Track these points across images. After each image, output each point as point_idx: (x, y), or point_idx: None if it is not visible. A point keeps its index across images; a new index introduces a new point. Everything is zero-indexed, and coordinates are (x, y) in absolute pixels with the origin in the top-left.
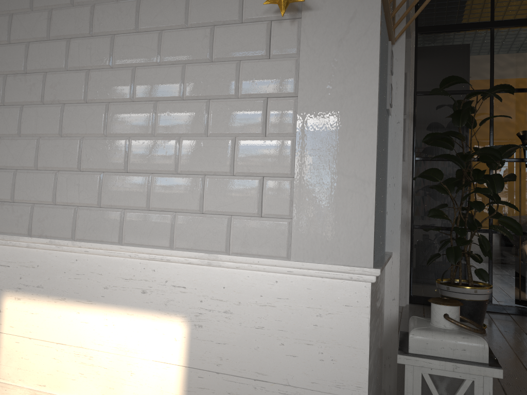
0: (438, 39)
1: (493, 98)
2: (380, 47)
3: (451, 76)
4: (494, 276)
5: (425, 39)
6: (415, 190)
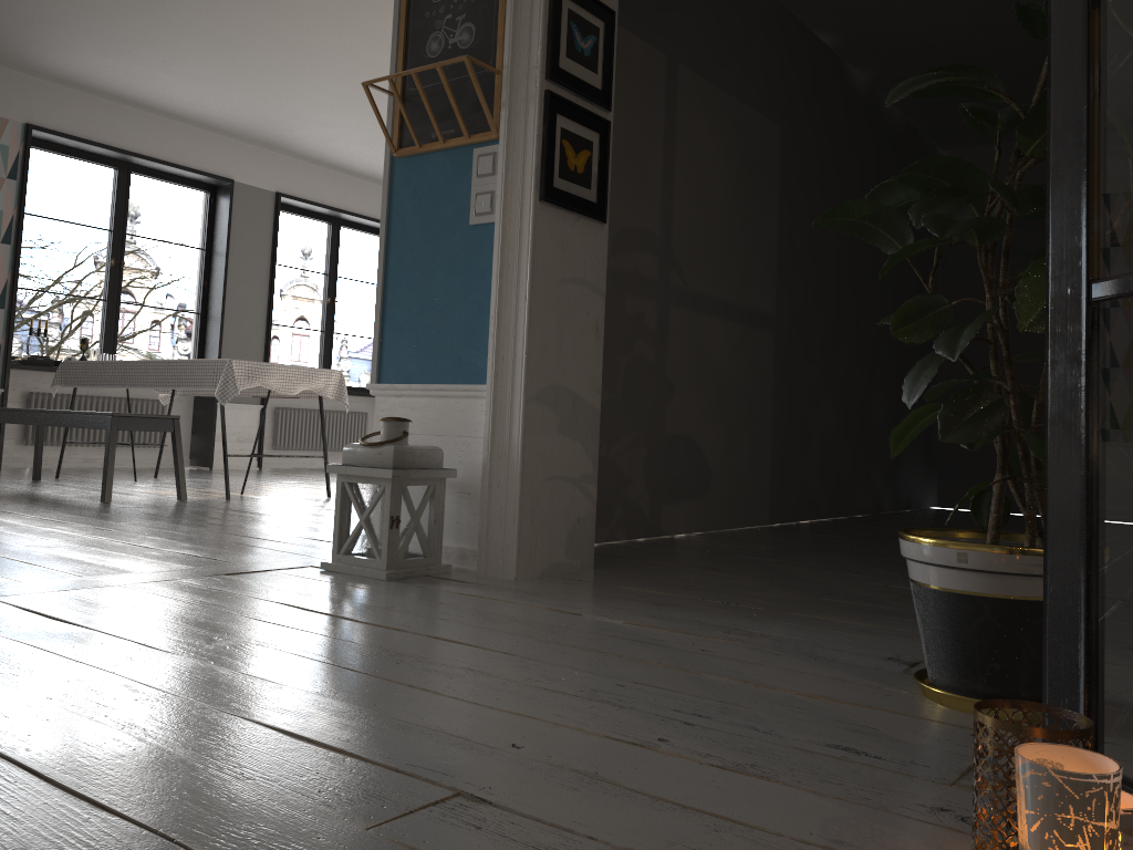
0: None
1: None
2: (383, 212)
3: None
4: None
5: None
6: None
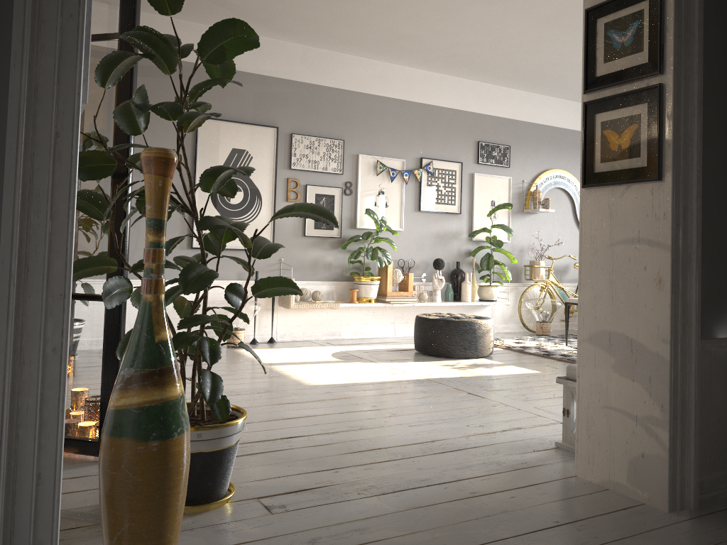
0: None
1: None
2: None
3: None
4: None
5: None
6: None
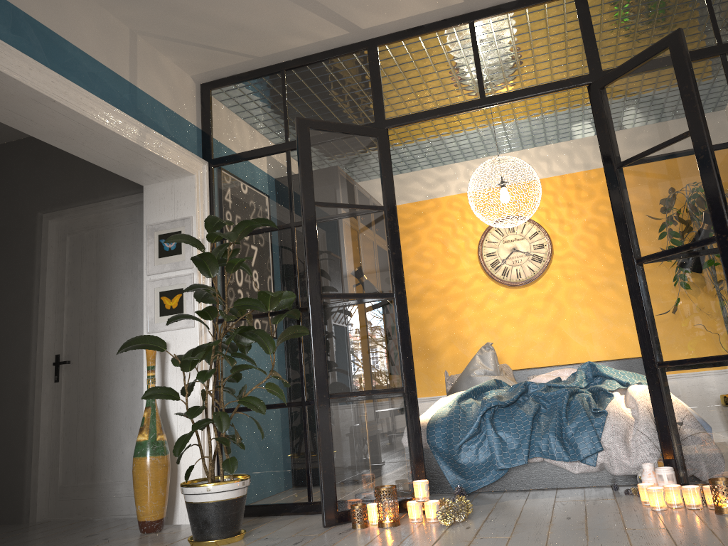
0: (234, 170)
1: (294, 233)
2: None
3: (211, 216)
4: (313, 463)
5: (221, 172)
6: (220, 362)
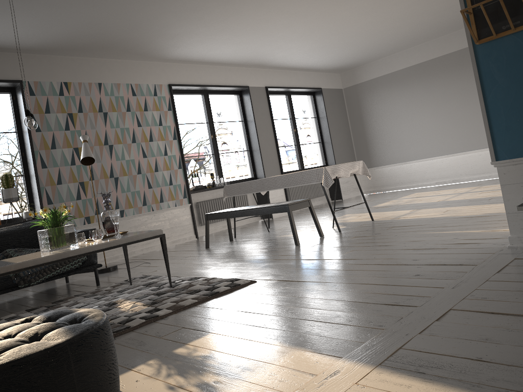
0: None
1: None
2: (475, 74)
3: None
4: None
5: None
6: None
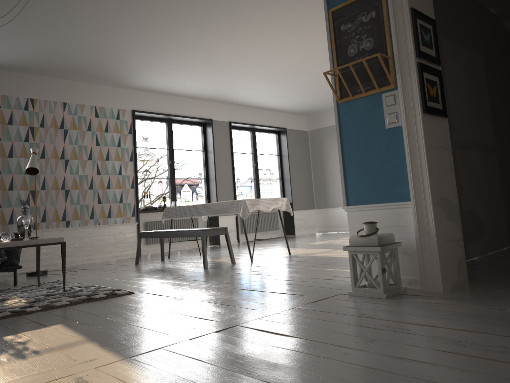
0: None
1: None
2: (336, 128)
3: None
4: None
5: None
6: None
